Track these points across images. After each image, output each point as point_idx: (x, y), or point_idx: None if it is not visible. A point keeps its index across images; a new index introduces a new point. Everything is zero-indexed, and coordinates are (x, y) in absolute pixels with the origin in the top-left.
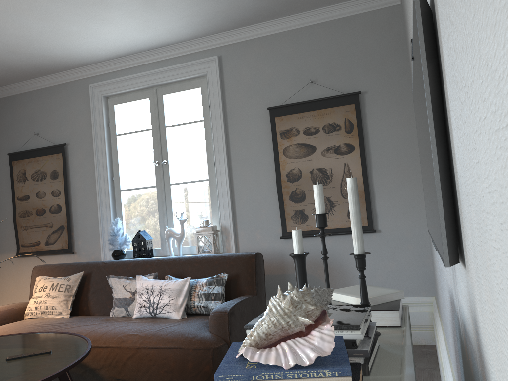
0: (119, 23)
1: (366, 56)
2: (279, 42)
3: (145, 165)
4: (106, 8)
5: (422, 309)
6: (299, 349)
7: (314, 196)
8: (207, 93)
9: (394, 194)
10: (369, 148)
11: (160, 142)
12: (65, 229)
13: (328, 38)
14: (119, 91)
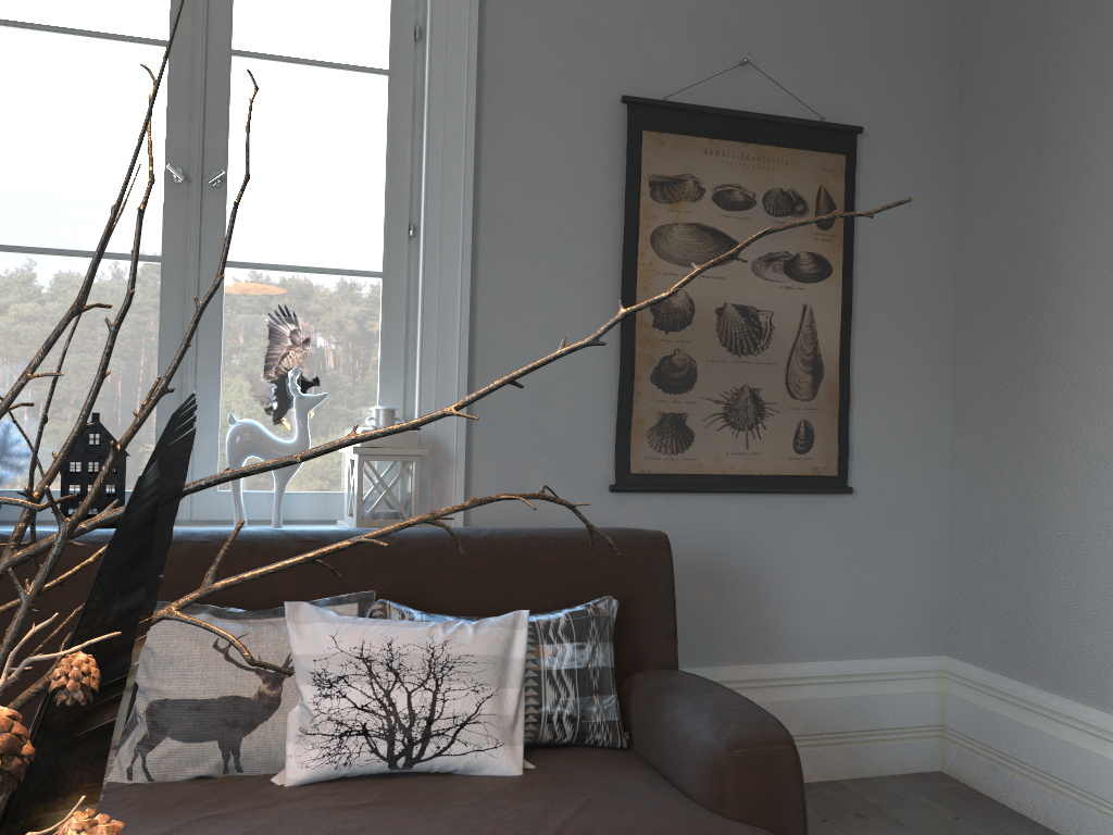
0: None
1: (876, 43)
2: None
3: (118, 171)
4: None
5: (922, 687)
6: None
7: None
8: None
9: (893, 403)
10: (855, 278)
11: (204, 103)
12: None
13: None
14: None
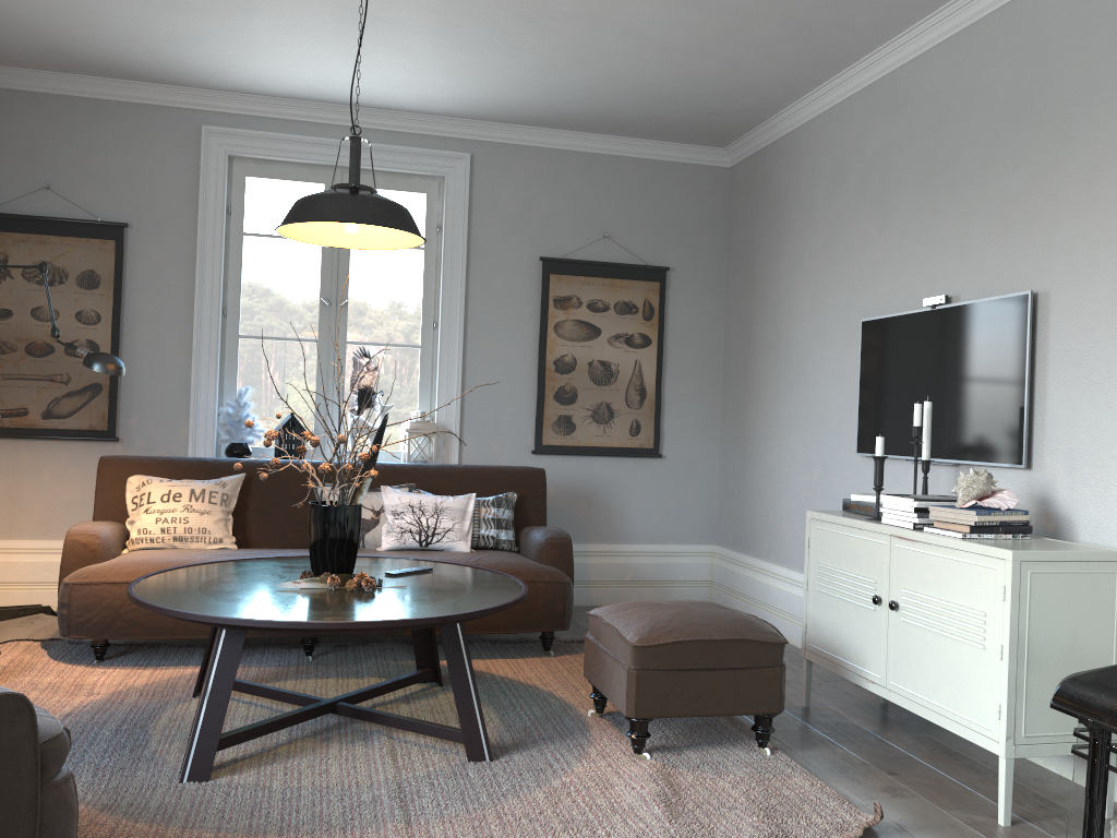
0: (381, 69)
1: (679, 221)
2: (566, 164)
3: (298, 300)
4: (400, 52)
5: (701, 560)
6: (1004, 501)
7: (915, 412)
8: (436, 206)
9: (687, 411)
10: (666, 345)
11: (338, 267)
12: (104, 392)
13: (636, 181)
14: (269, 156)
